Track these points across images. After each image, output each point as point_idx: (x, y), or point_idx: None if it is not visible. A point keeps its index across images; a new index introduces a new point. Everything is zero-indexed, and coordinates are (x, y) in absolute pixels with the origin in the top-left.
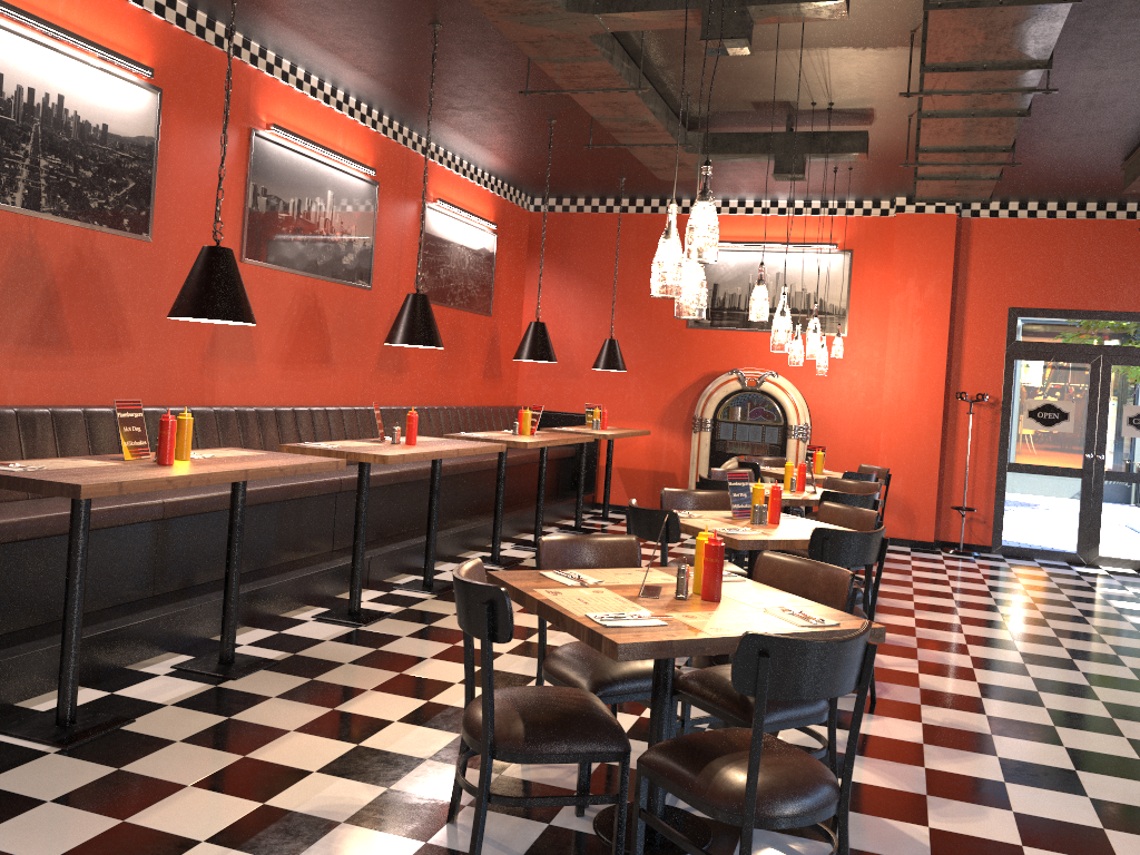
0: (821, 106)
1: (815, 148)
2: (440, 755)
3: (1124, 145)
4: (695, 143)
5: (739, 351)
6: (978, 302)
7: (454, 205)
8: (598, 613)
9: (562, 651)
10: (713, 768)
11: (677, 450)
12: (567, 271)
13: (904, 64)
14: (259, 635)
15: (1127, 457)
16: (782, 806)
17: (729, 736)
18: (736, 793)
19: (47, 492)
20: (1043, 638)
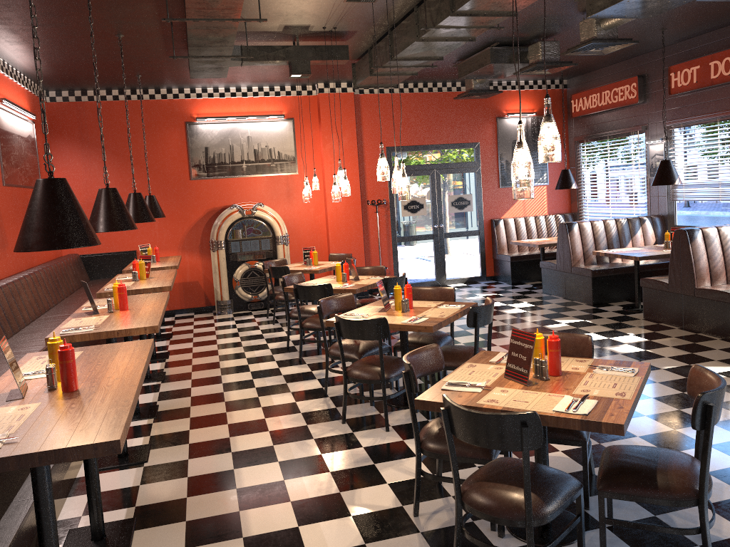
0: (327, 29)
1: (317, 57)
2: (367, 537)
3: (466, 53)
4: (235, 53)
5: (230, 191)
6: (369, 145)
7: (13, 103)
8: (558, 407)
9: (438, 435)
10: (663, 478)
11: (197, 265)
12: (88, 146)
13: (401, 6)
14: (78, 502)
15: (452, 223)
16: (708, 484)
17: (633, 454)
18: (689, 487)
19: (75, 458)
20: (494, 334)
